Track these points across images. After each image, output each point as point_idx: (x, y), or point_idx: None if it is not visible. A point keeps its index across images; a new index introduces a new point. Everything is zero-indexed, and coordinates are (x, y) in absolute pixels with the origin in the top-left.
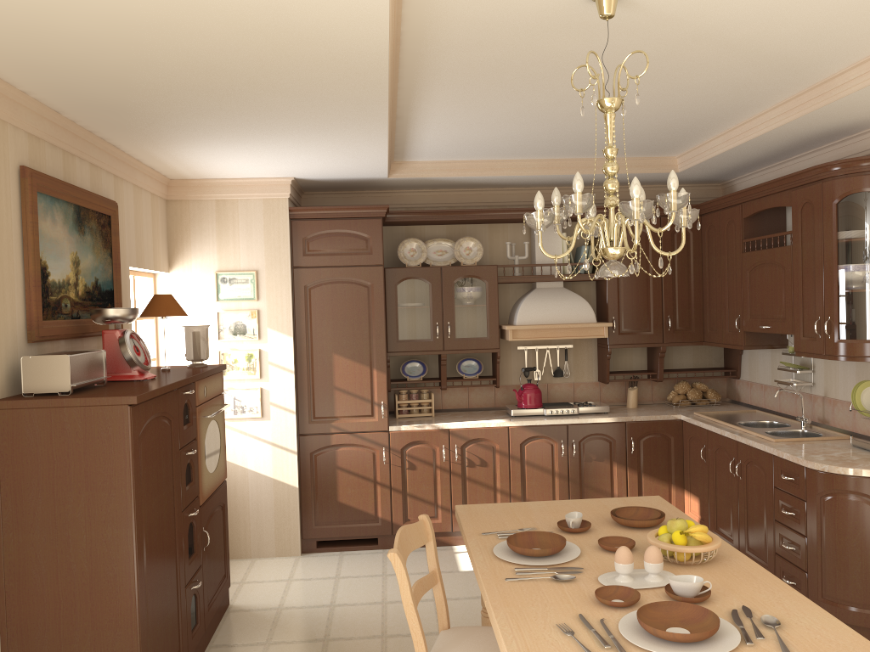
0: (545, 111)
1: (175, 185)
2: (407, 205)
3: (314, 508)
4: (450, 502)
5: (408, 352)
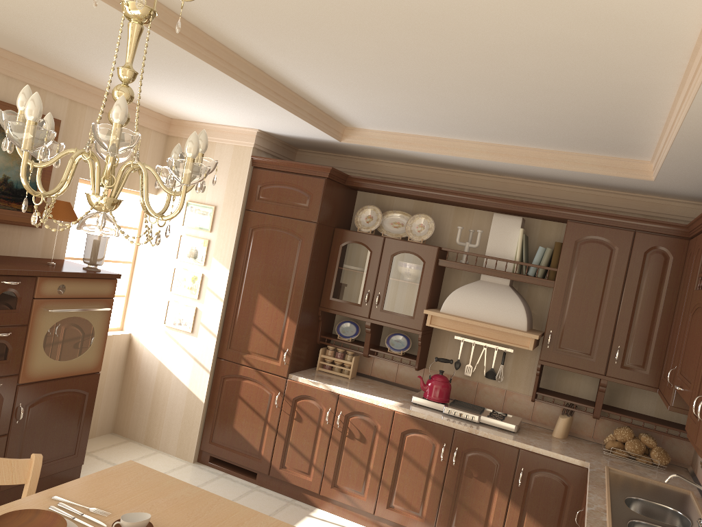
0: (391, 73)
1: (175, 124)
2: (383, 174)
3: (214, 426)
4: (324, 465)
5: (337, 311)
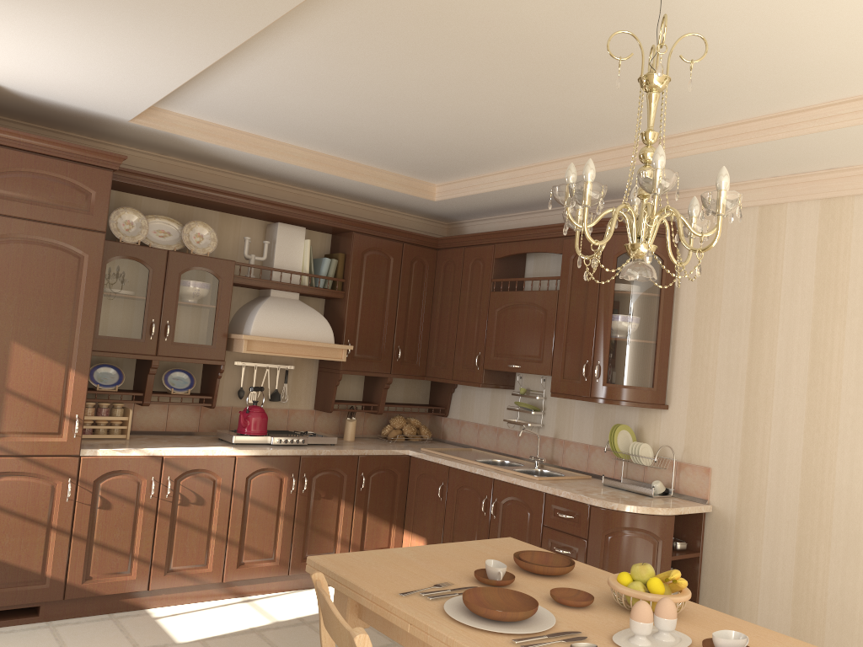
0: (401, 90)
1: None
2: (123, 165)
3: None
4: (151, 551)
5: (109, 353)
